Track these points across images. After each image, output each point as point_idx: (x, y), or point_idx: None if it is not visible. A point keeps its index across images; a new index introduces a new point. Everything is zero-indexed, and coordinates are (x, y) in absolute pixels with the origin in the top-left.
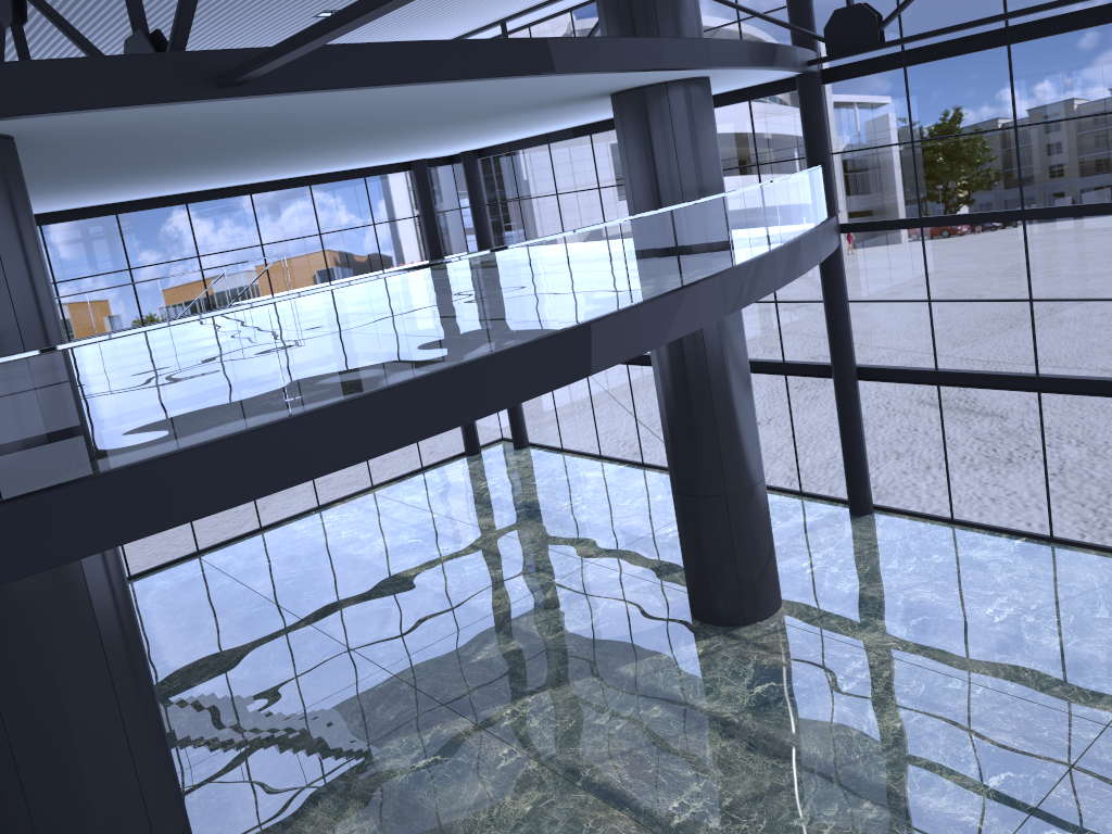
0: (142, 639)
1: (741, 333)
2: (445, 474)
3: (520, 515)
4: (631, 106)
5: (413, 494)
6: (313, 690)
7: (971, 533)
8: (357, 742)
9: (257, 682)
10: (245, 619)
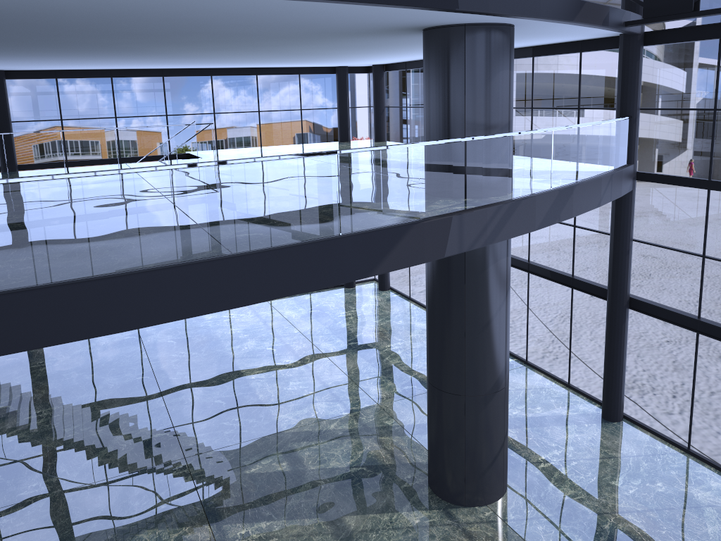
0: (61, 380)
1: (503, 260)
2: (322, 298)
3: (352, 347)
4: (433, 43)
5: (292, 310)
6: (129, 461)
7: (701, 469)
8: (126, 522)
9: (101, 442)
10: (129, 384)
